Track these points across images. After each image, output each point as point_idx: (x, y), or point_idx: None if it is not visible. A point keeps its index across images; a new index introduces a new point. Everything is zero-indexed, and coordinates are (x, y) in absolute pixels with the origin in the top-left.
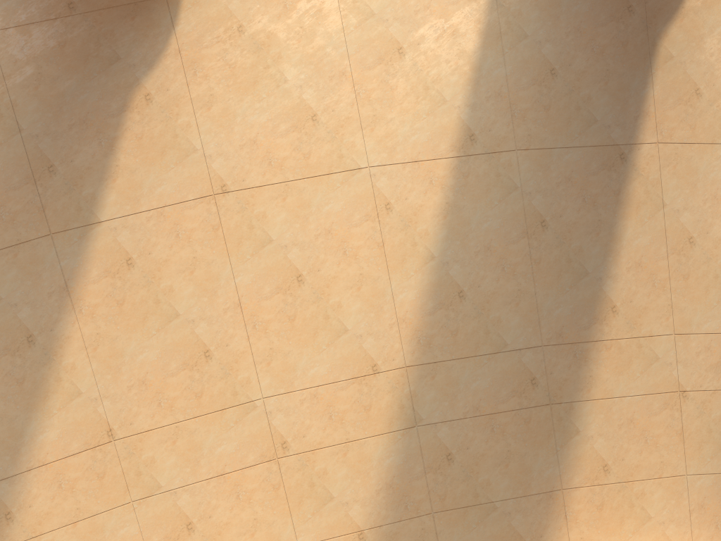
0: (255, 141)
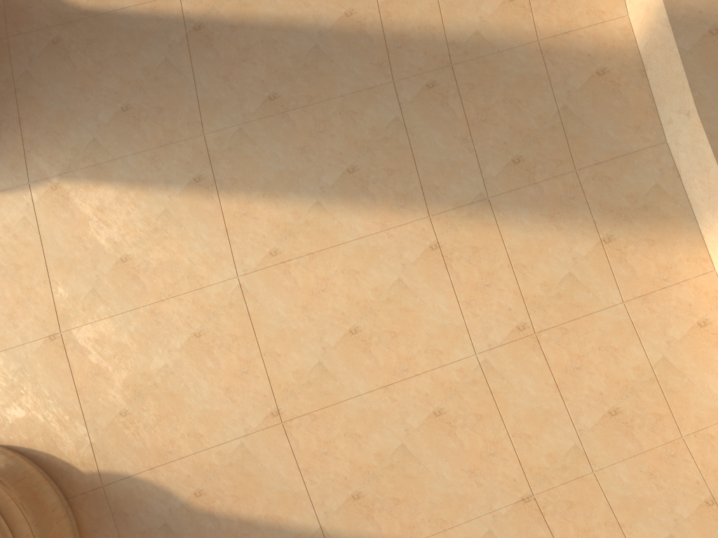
0: (226, 388)
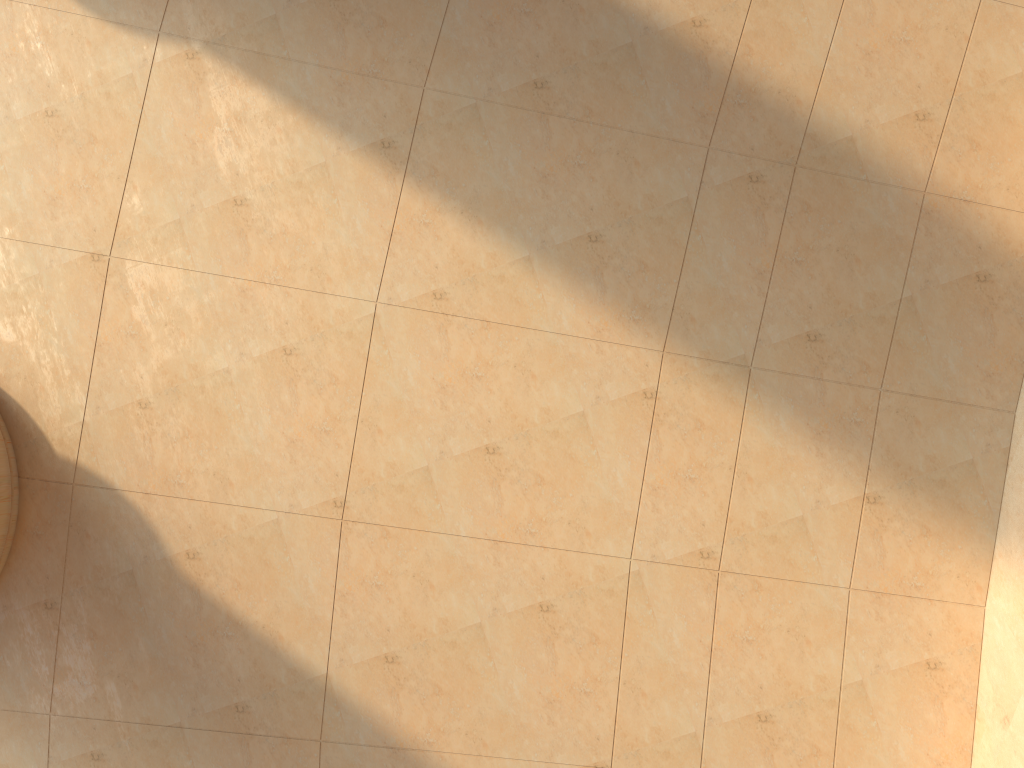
0: (291, 440)
